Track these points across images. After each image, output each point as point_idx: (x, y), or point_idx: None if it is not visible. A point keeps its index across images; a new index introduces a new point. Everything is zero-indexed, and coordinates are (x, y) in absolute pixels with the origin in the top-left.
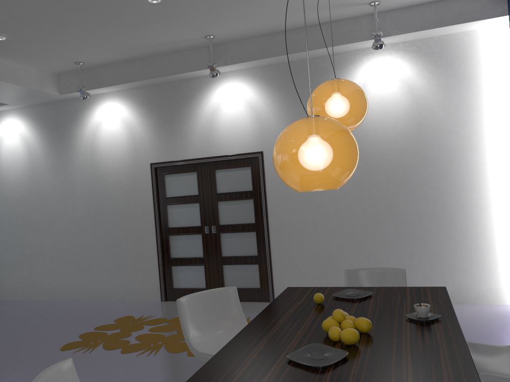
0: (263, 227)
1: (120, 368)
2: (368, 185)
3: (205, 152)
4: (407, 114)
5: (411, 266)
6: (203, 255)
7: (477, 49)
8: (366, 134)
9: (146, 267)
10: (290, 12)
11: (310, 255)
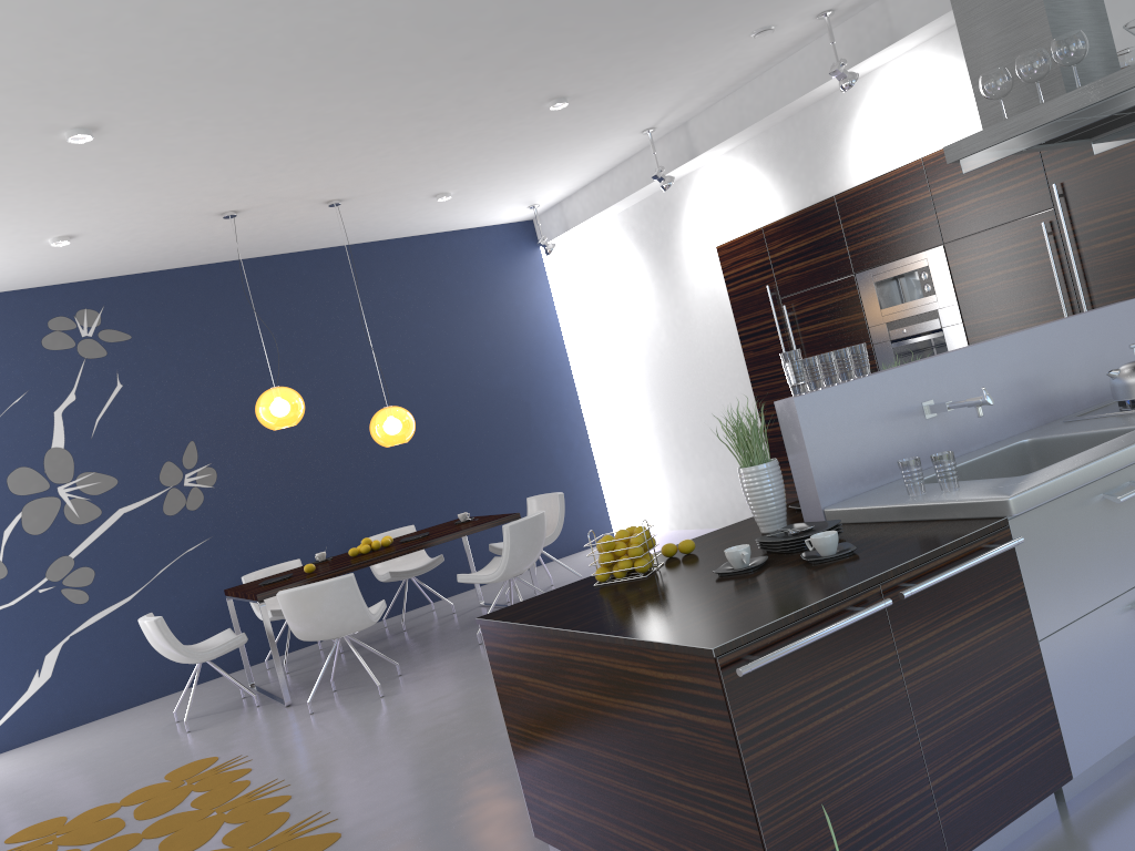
0: None
1: (344, 761)
2: None
3: None
4: None
5: None
6: None
7: None
8: None
9: None
10: None
11: None
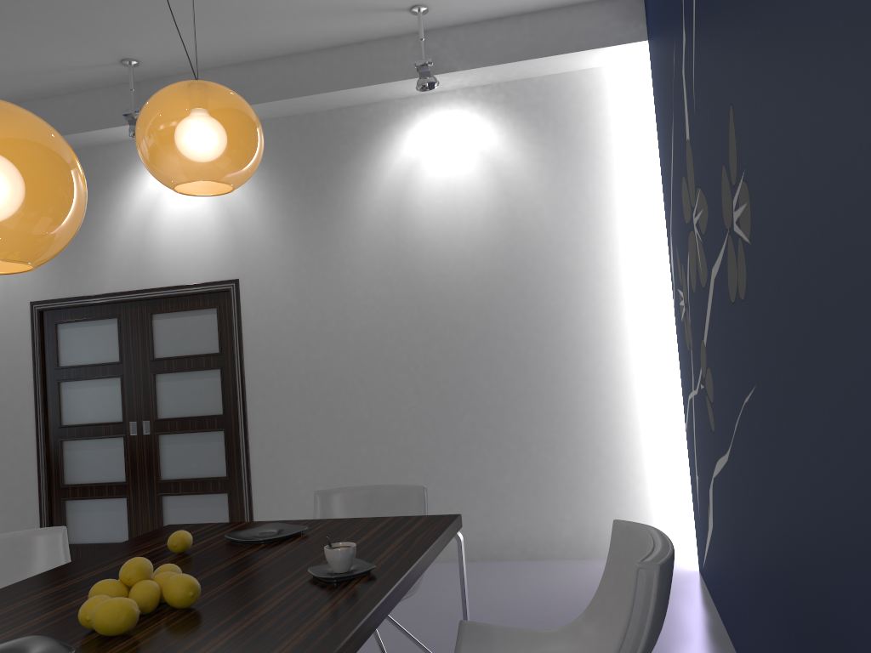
0: (237, 422)
1: None
2: (424, 342)
3: (134, 282)
4: (491, 213)
5: (500, 491)
6: (126, 479)
7: (605, 100)
8: (421, 248)
9: (15, 504)
10: (267, 18)
11: (322, 474)
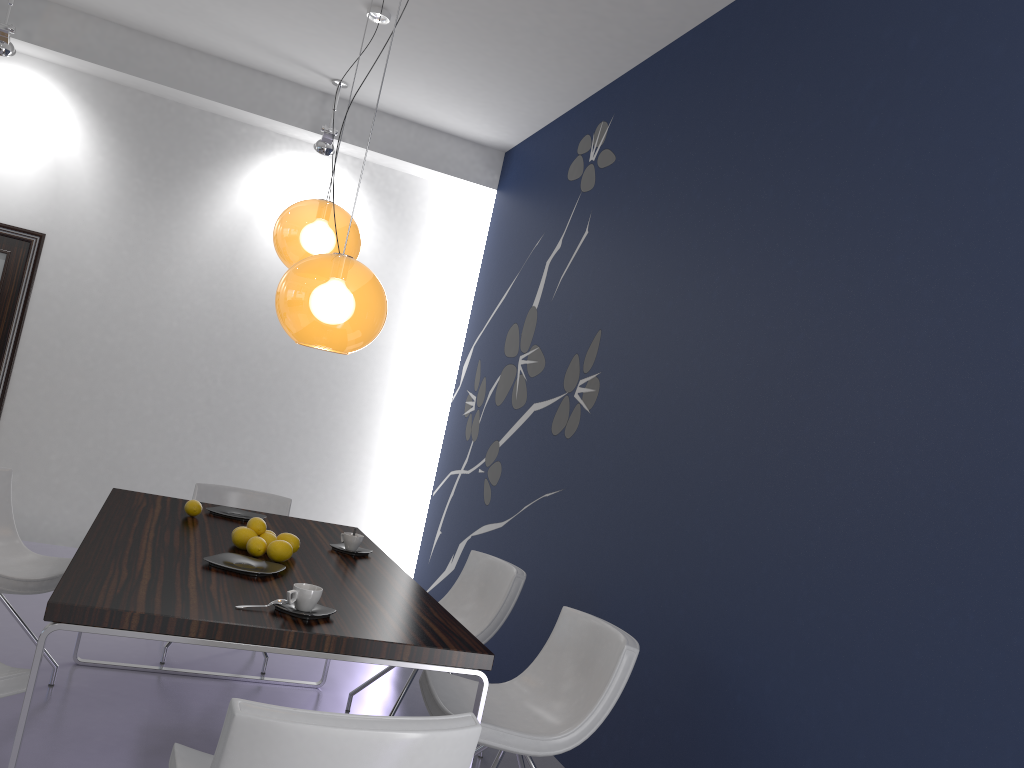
0: None
1: None
2: (229, 360)
3: None
4: None
5: None
6: None
7: (446, 215)
8: (253, 276)
9: None
10: (205, 24)
11: (82, 456)
